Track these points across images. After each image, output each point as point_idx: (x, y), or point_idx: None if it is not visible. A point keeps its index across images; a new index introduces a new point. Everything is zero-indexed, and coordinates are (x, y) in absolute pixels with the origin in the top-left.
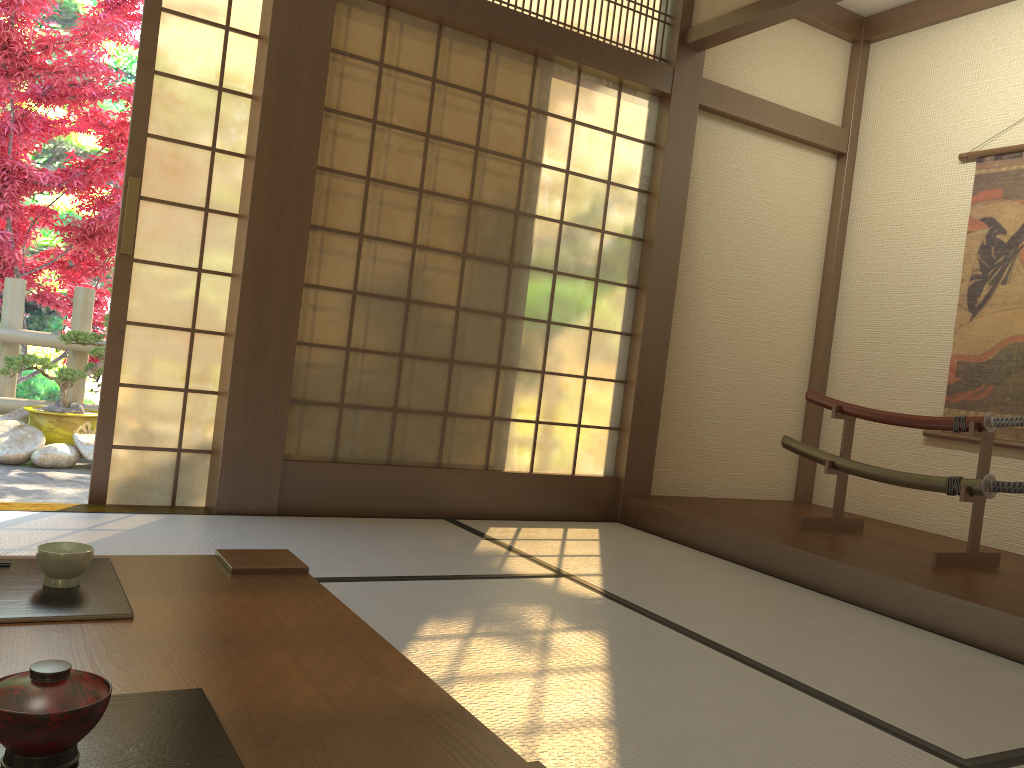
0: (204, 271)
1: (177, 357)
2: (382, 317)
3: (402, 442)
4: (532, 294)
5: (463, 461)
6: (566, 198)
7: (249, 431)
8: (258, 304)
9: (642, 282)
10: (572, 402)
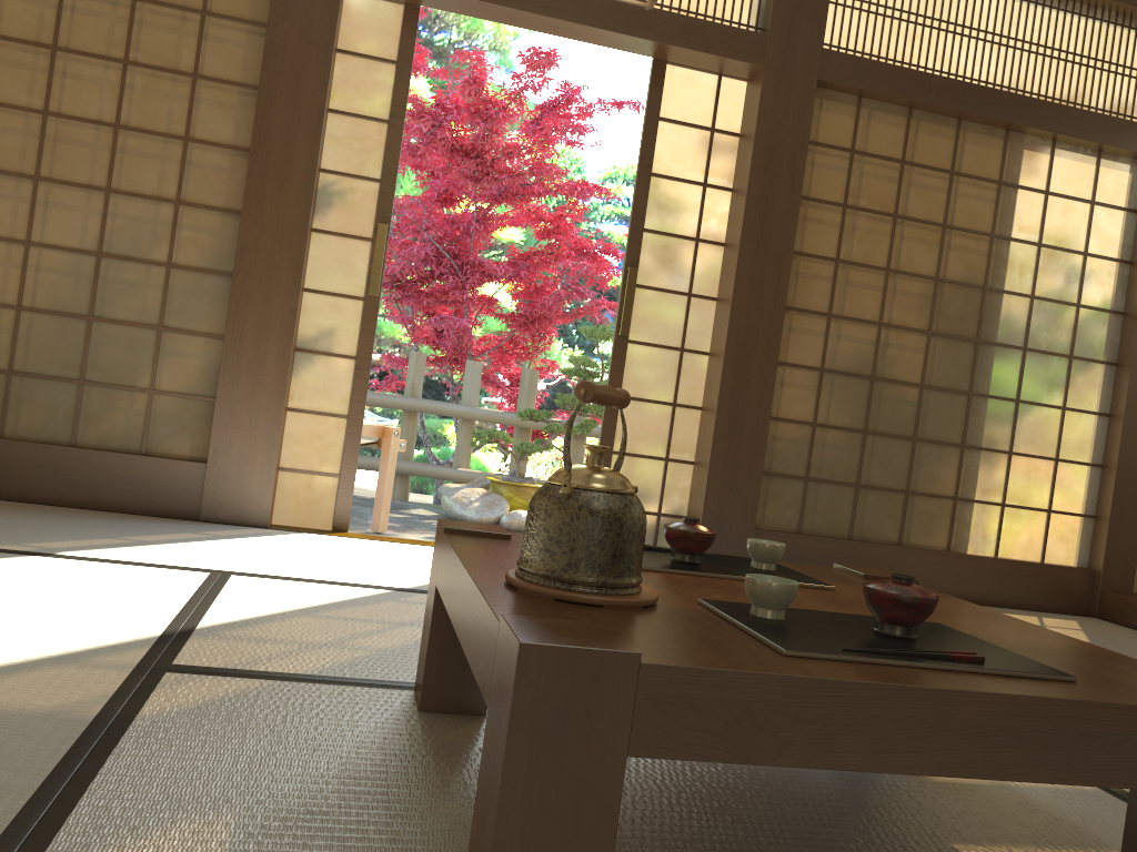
0: (685, 350)
1: (660, 429)
2: (847, 394)
3: (863, 518)
4: (999, 371)
5: (924, 541)
6: (1037, 272)
7: (725, 498)
8: (737, 380)
9: (1123, 359)
10: (1041, 485)
